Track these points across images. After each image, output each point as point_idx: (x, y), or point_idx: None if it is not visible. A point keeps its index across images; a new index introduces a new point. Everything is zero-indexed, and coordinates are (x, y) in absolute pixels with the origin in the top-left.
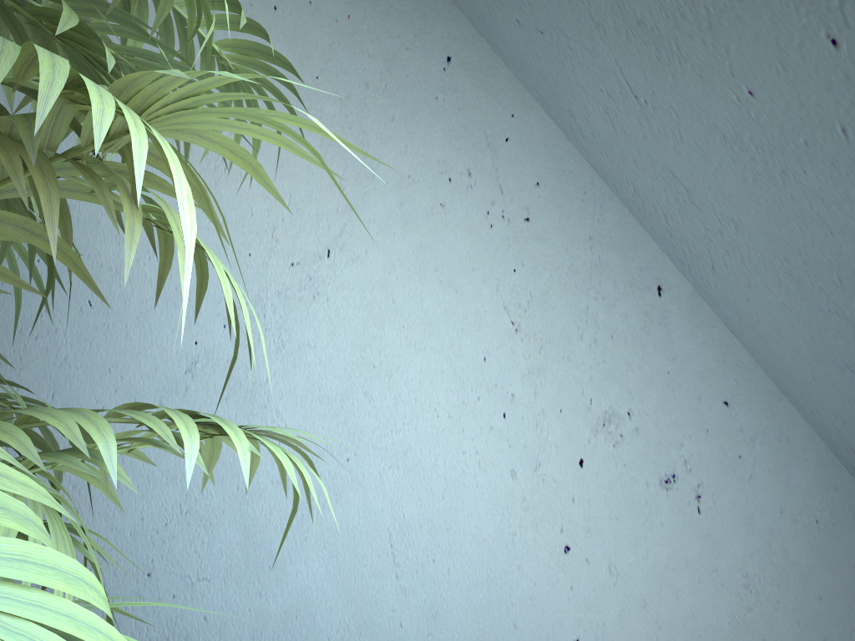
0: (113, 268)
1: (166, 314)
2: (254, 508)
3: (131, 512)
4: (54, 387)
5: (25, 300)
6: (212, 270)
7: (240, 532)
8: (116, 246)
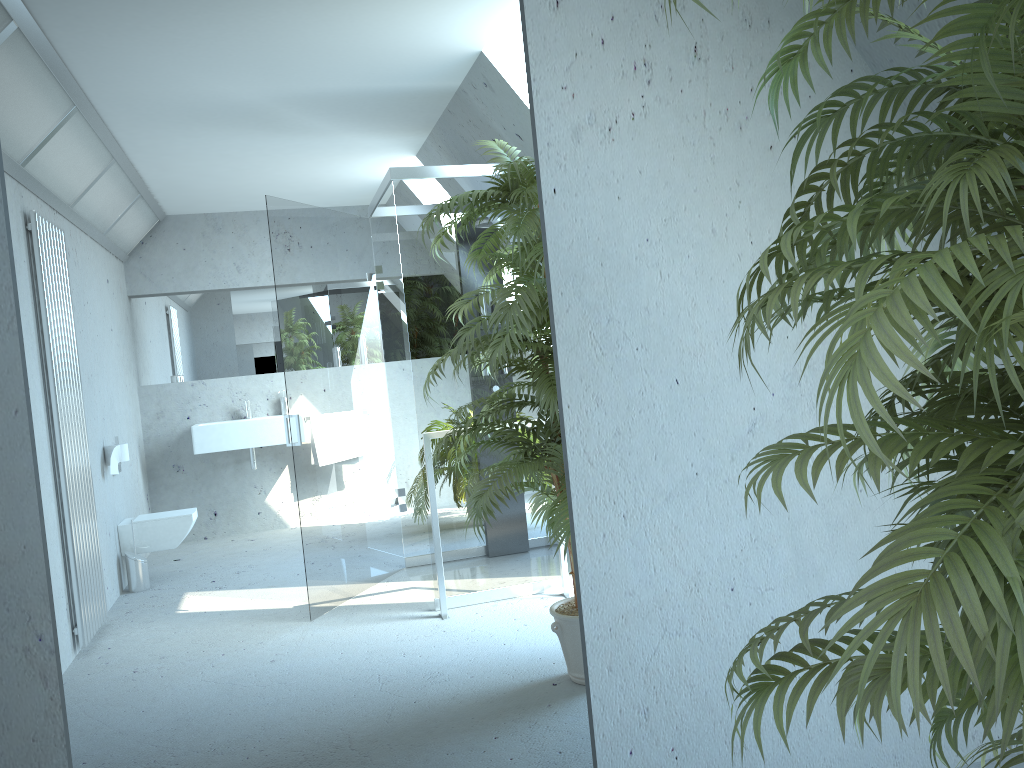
0: (692, 352)
1: (731, 387)
2: (800, 532)
3: (717, 543)
4: (656, 450)
5: (629, 382)
6: (761, 350)
7: (792, 551)
8: (692, 335)
